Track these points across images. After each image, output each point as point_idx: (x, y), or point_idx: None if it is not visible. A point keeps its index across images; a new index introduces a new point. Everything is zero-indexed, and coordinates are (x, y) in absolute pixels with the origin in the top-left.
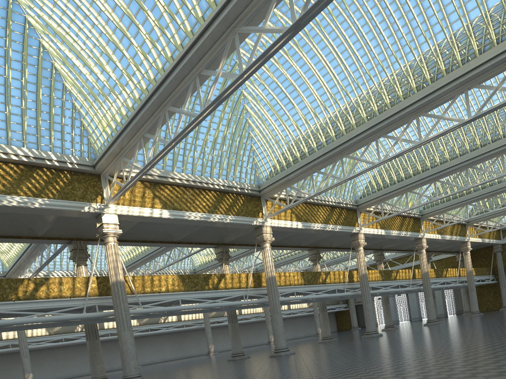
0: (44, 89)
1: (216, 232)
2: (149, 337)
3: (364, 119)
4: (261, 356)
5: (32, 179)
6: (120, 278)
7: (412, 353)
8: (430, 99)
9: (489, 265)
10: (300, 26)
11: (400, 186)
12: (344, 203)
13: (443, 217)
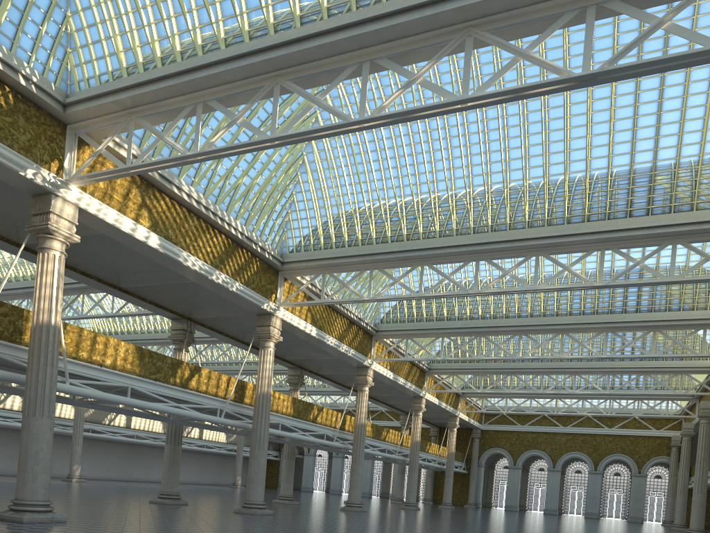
0: None
1: (189, 297)
2: None
3: (471, 229)
4: (208, 507)
5: None
6: (57, 321)
7: None
8: (563, 242)
9: (463, 450)
10: (593, 81)
11: (439, 327)
12: (365, 322)
13: (453, 380)
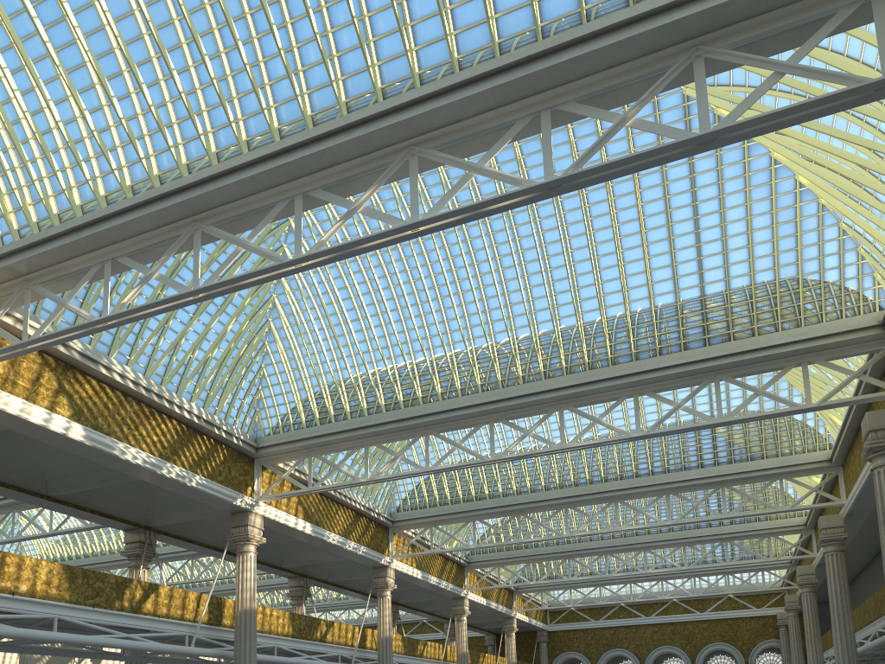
0: None
1: (143, 501)
2: None
3: (478, 386)
4: None
5: None
6: None
7: None
8: (588, 390)
9: (529, 659)
10: (559, 189)
11: (468, 509)
12: (376, 512)
13: (499, 573)
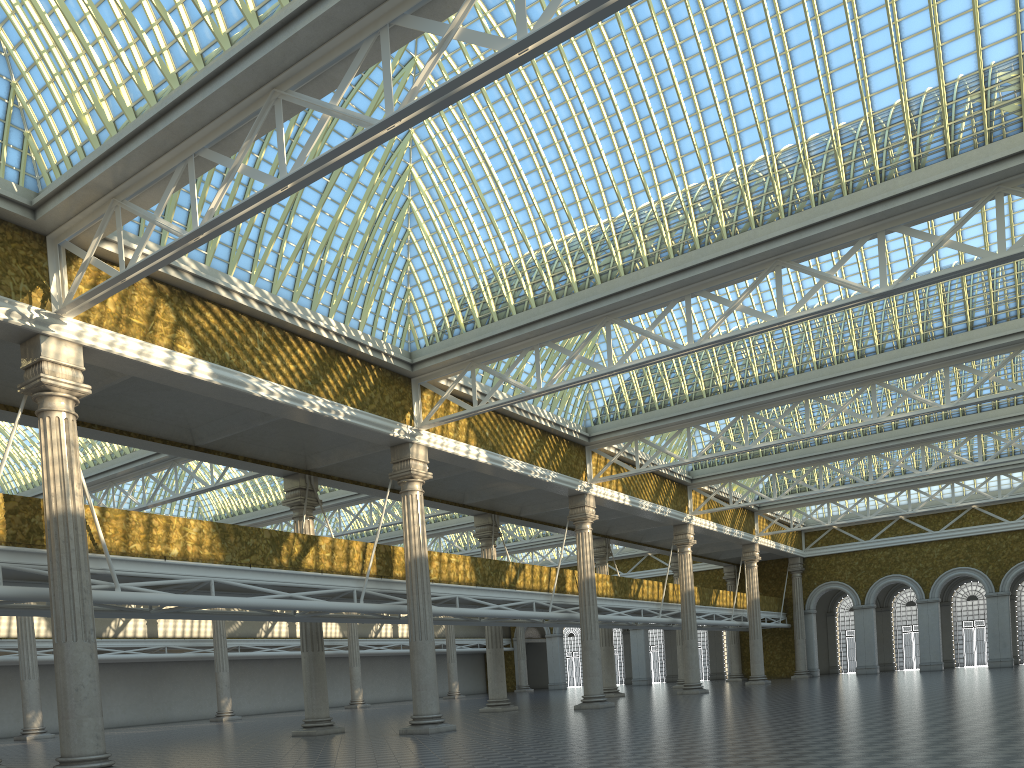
0: None
1: (296, 442)
2: None
3: (669, 250)
4: (372, 731)
5: None
6: (77, 507)
7: (768, 746)
8: (813, 236)
9: (778, 594)
10: None
11: (680, 413)
12: (567, 428)
13: (731, 490)
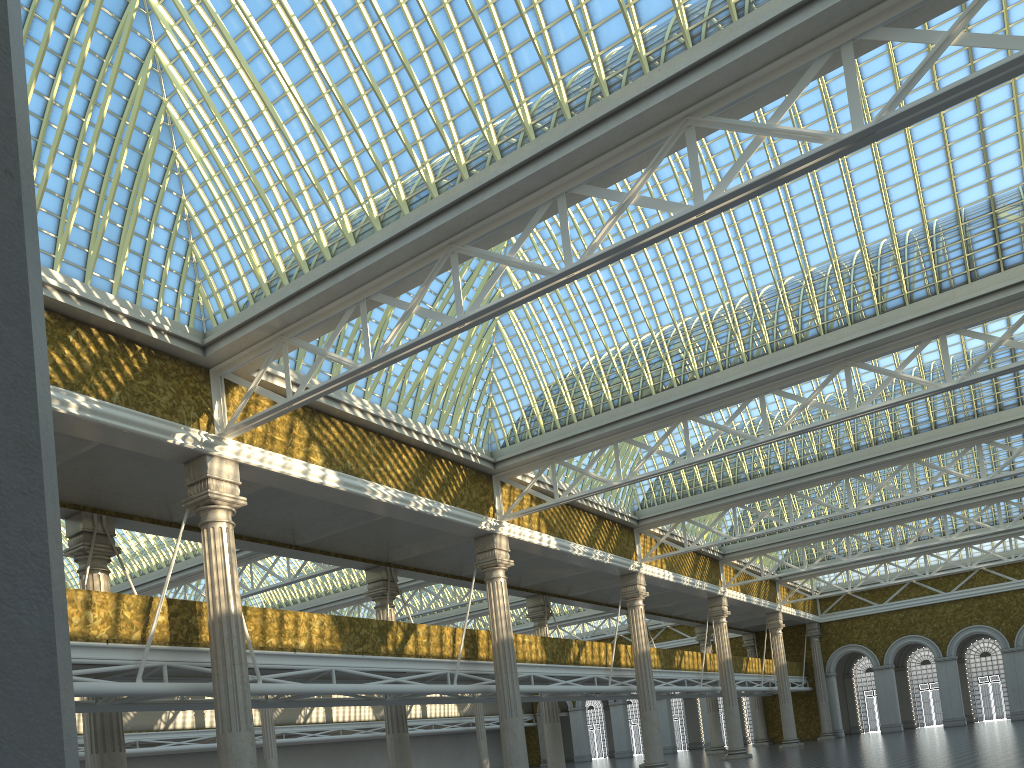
0: (127, 153)
1: (382, 537)
2: (129, 762)
3: (743, 356)
4: None
5: (64, 347)
6: (237, 607)
7: None
8: (881, 340)
9: (798, 659)
10: (871, 137)
11: (726, 495)
12: (620, 513)
13: (761, 563)
